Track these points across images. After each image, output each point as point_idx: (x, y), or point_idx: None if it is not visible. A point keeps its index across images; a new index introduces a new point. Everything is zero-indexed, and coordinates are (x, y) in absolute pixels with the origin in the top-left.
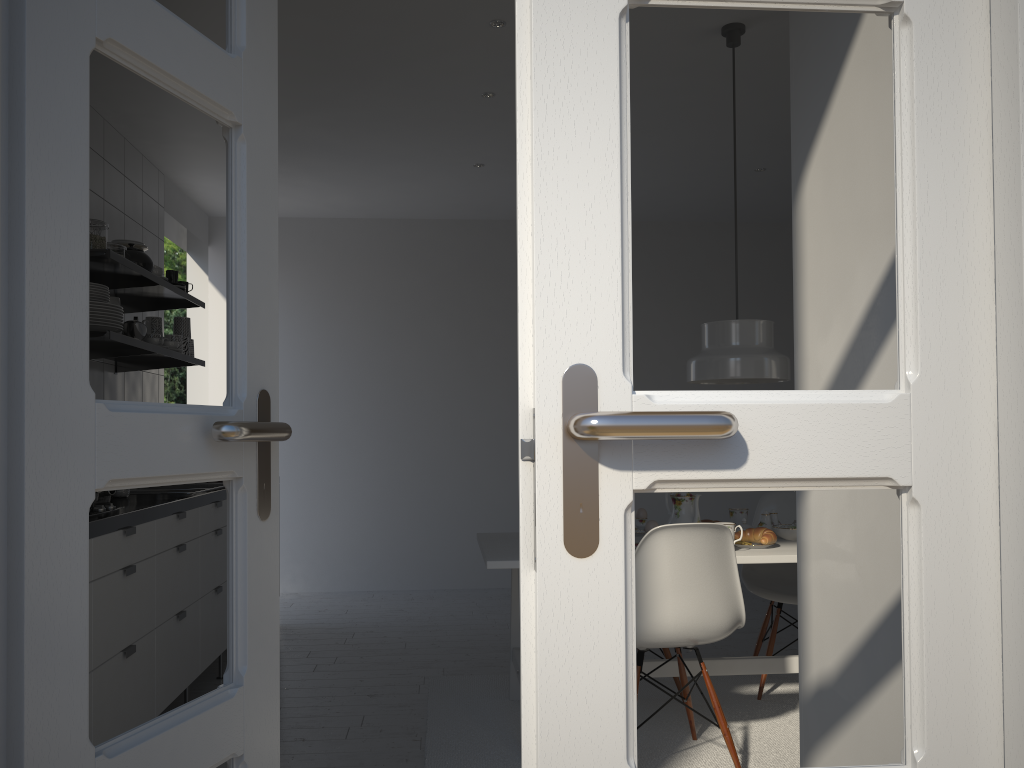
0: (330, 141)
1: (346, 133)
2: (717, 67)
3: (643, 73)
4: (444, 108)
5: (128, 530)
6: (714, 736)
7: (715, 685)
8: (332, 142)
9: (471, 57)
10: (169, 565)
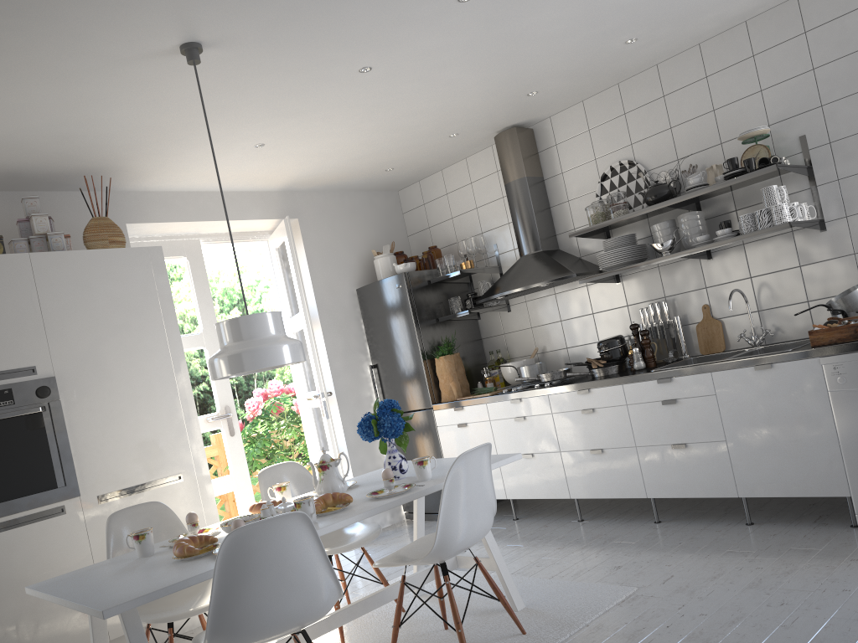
0: None
1: None
2: (219, 0)
3: (299, 4)
4: None
5: (511, 400)
6: None
7: None
8: None
9: (418, 43)
10: (573, 420)
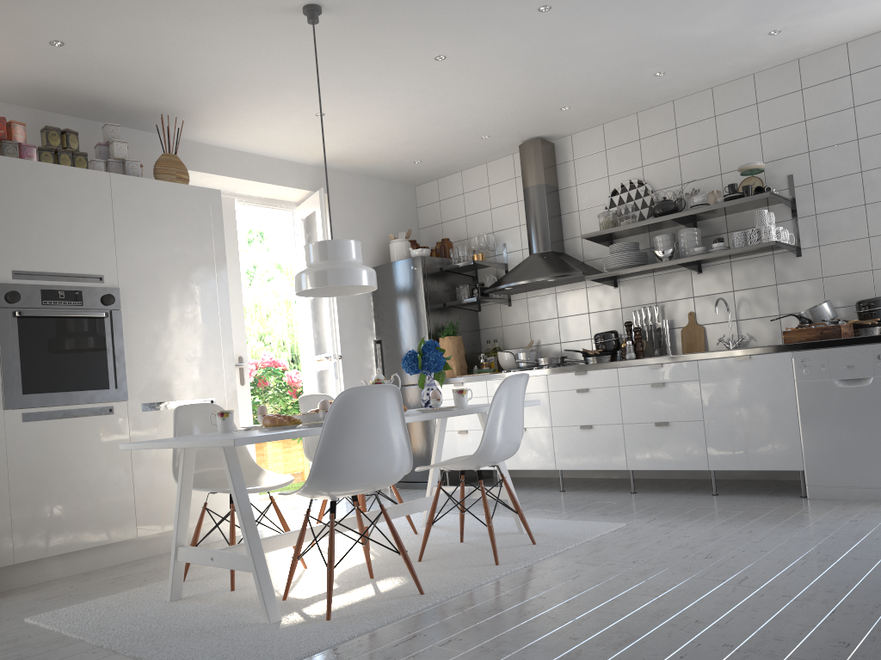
0: (738, 4)
1: (707, 8)
2: None
3: None
4: (595, 6)
5: None
6: (360, 554)
7: (426, 576)
8: (740, 3)
9: (492, 42)
10: (568, 398)
